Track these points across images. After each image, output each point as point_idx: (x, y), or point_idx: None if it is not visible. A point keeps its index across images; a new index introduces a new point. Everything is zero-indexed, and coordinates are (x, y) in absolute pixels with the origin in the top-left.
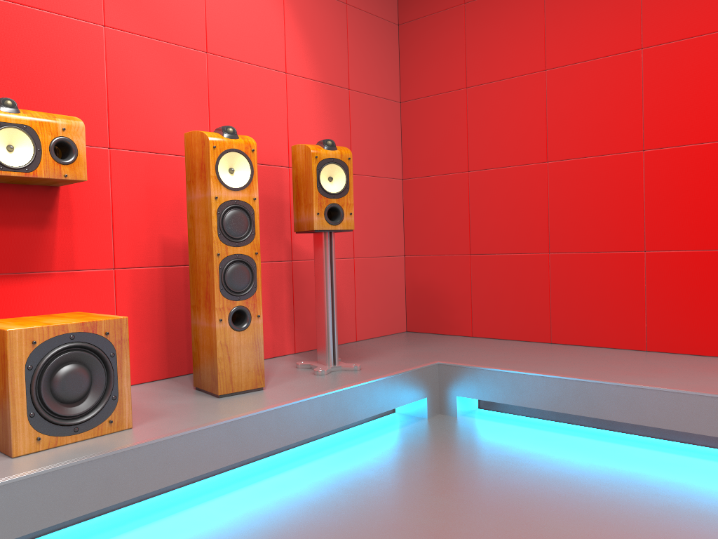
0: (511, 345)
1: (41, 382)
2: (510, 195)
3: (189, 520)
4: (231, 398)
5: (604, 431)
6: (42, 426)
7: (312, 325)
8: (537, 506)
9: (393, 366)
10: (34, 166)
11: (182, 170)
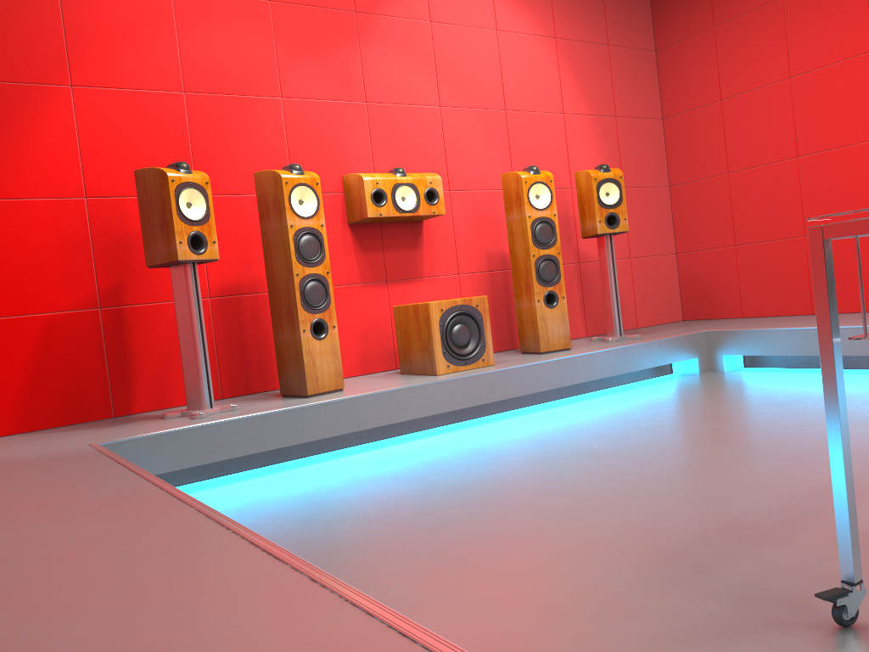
0: (775, 319)
1: (447, 333)
2: (767, 189)
3: (537, 415)
4: (549, 354)
5: (845, 370)
6: (449, 359)
7: (599, 315)
8: (769, 398)
9: (668, 335)
10: (417, 208)
11: (495, 200)
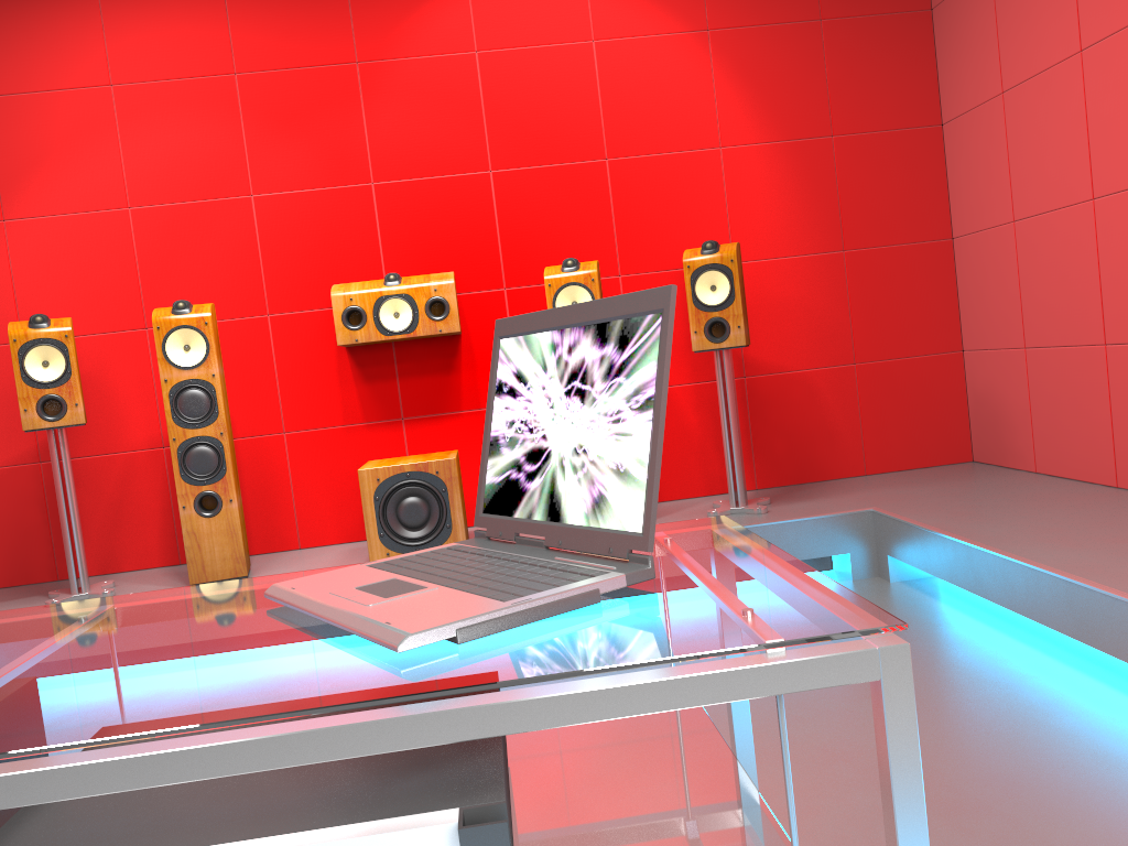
0: (1046, 489)
1: (386, 510)
2: (1058, 255)
3: None
4: None
5: (1032, 621)
6: (390, 544)
7: (783, 455)
8: None
9: (810, 511)
10: (414, 327)
11: None
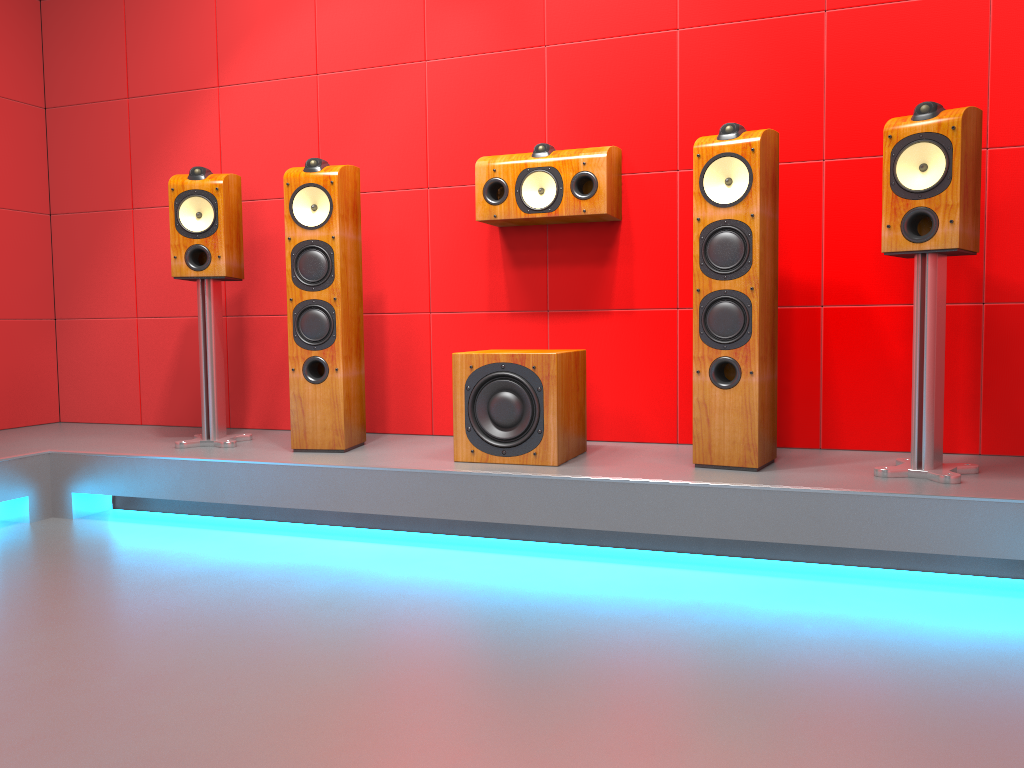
0: None
1: (476, 403)
2: None
3: (547, 565)
4: (701, 469)
5: None
6: (476, 441)
7: None
8: (795, 709)
9: (1023, 492)
10: (556, 205)
11: None
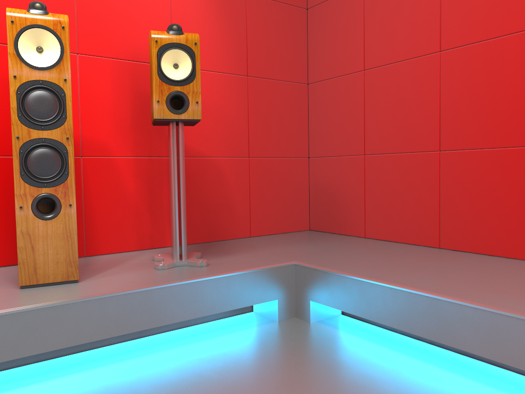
0: (394, 248)
1: None
2: (403, 91)
3: None
4: (30, 290)
5: (467, 360)
6: None
7: (198, 220)
8: None
9: (244, 264)
10: None
11: None
